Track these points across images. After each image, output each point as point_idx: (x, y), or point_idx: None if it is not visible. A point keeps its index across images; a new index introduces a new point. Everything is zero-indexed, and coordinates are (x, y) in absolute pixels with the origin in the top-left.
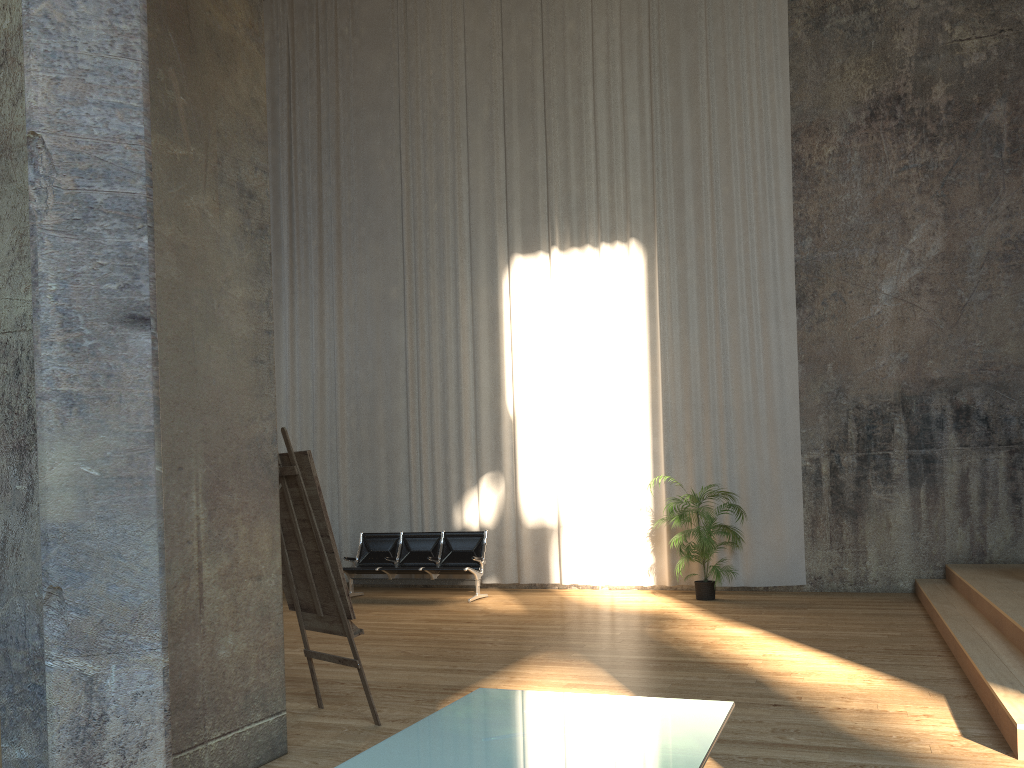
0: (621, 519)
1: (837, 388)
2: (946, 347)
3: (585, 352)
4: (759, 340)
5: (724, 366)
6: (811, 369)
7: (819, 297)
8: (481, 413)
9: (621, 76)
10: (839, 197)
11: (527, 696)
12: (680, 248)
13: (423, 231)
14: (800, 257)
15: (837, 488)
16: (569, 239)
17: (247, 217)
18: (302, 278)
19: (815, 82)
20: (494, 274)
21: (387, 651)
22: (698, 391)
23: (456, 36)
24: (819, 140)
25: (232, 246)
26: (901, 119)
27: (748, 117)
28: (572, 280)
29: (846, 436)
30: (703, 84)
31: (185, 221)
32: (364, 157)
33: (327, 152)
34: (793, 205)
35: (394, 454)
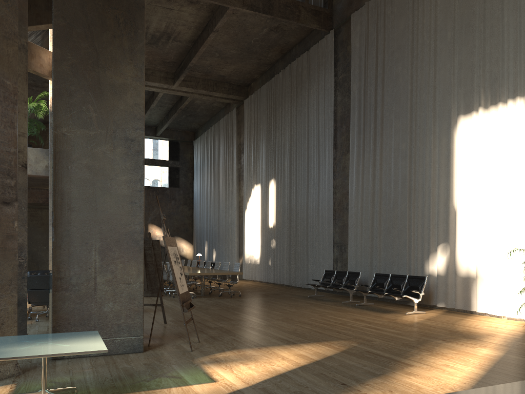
0: (513, 275)
1: None
2: None
3: (496, 170)
4: None
5: None
6: None
7: None
8: (439, 209)
9: None
10: None
11: (89, 335)
12: None
13: (417, 110)
14: None
15: None
16: (489, 101)
17: (130, 149)
18: (367, 144)
19: None
20: (449, 129)
21: (291, 328)
22: None
23: None
24: None
25: (120, 161)
26: None
27: None
28: (490, 126)
29: None
30: None
31: (94, 157)
32: (393, 76)
33: (379, 78)
34: None
35: (400, 232)
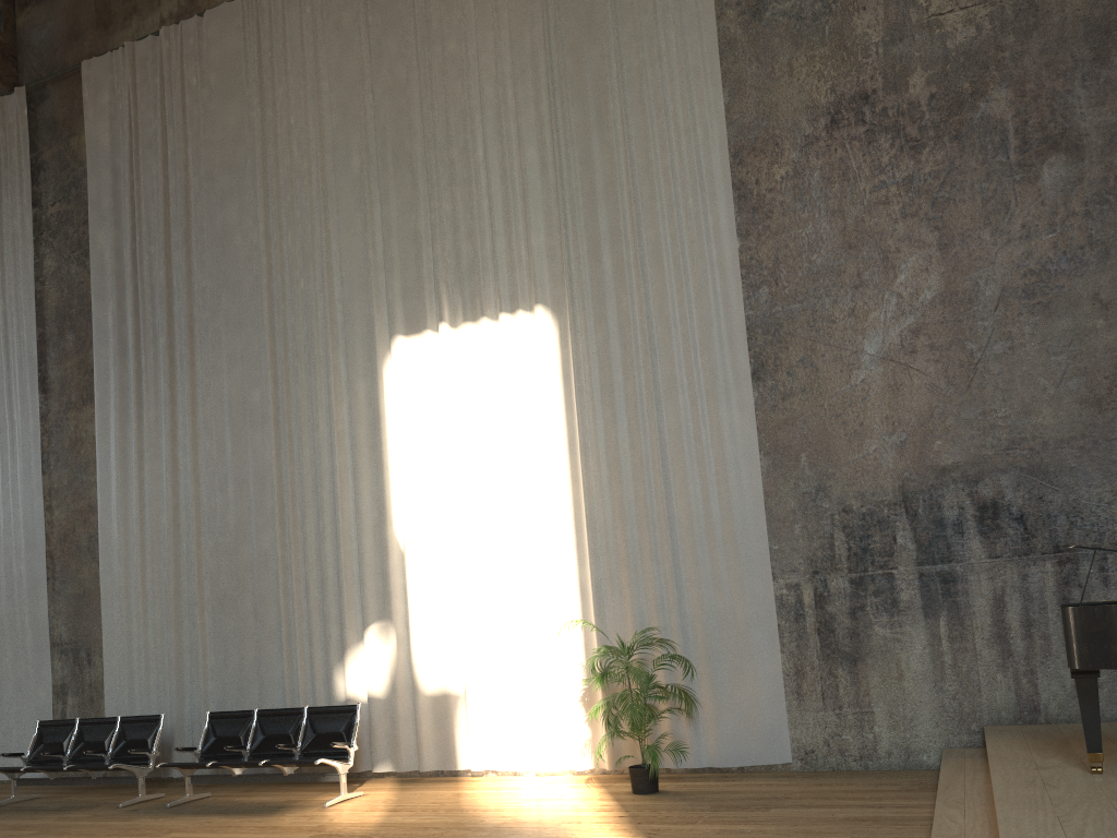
0: (544, 679)
1: (816, 486)
2: (957, 421)
3: (488, 457)
4: (707, 427)
5: (663, 465)
6: (779, 462)
7: (783, 365)
8: (363, 544)
9: (515, 102)
10: (799, 231)
11: None
12: (599, 313)
13: (288, 316)
14: (754, 314)
15: (826, 624)
16: (461, 312)
17: None
18: (151, 385)
19: (757, 86)
20: (373, 364)
21: None
22: (632, 500)
23: (319, 74)
24: (768, 160)
25: None
26: (871, 123)
27: (674, 138)
28: (467, 364)
29: (833, 551)
30: (615, 102)
31: None
32: (218, 230)
33: (176, 228)
34: (741, 247)
35: (262, 603)
